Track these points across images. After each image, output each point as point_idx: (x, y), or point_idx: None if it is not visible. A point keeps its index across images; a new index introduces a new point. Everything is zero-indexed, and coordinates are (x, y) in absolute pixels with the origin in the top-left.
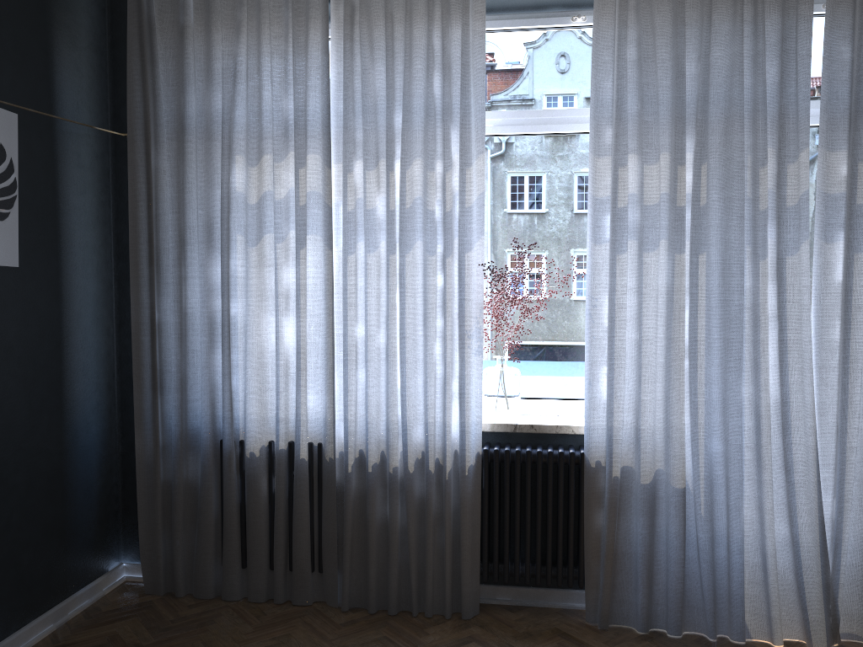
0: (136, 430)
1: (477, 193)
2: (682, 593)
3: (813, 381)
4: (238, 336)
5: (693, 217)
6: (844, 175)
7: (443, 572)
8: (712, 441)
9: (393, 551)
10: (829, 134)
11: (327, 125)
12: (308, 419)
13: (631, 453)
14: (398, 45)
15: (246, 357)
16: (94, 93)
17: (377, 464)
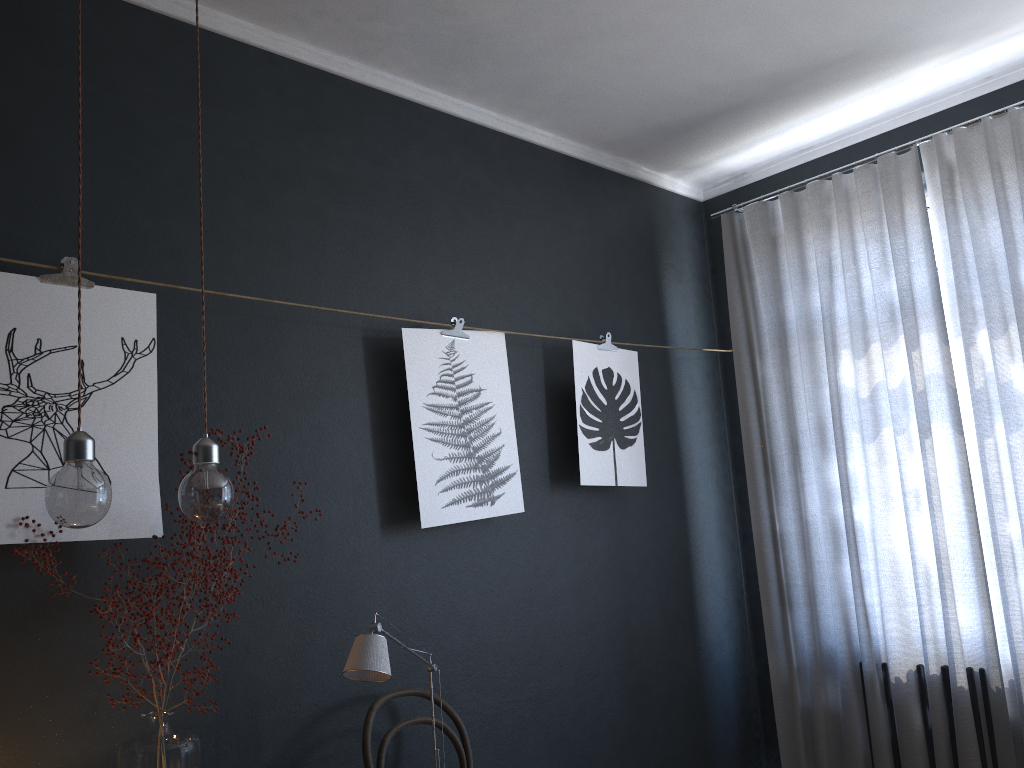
0: (767, 648)
1: None
2: None
3: None
4: (866, 543)
5: None
6: None
7: None
8: None
9: None
10: None
11: (937, 299)
12: (961, 639)
13: None
14: (1012, 194)
15: (877, 566)
16: (700, 317)
17: None
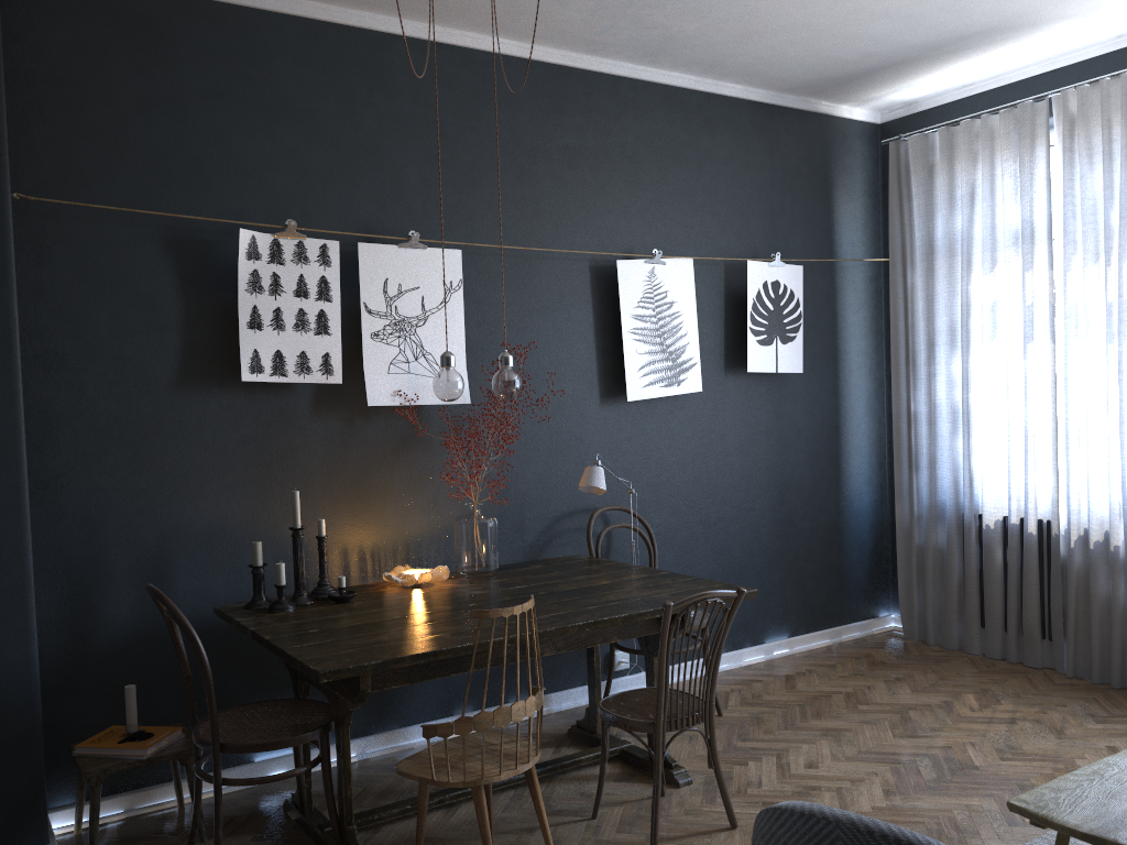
0: (895, 500)
1: None
2: None
3: None
4: (977, 423)
5: None
6: None
7: None
8: None
9: (1114, 626)
10: None
11: (1049, 231)
12: (1037, 498)
13: None
14: (1116, 147)
15: (982, 441)
16: (868, 229)
17: (1100, 542)
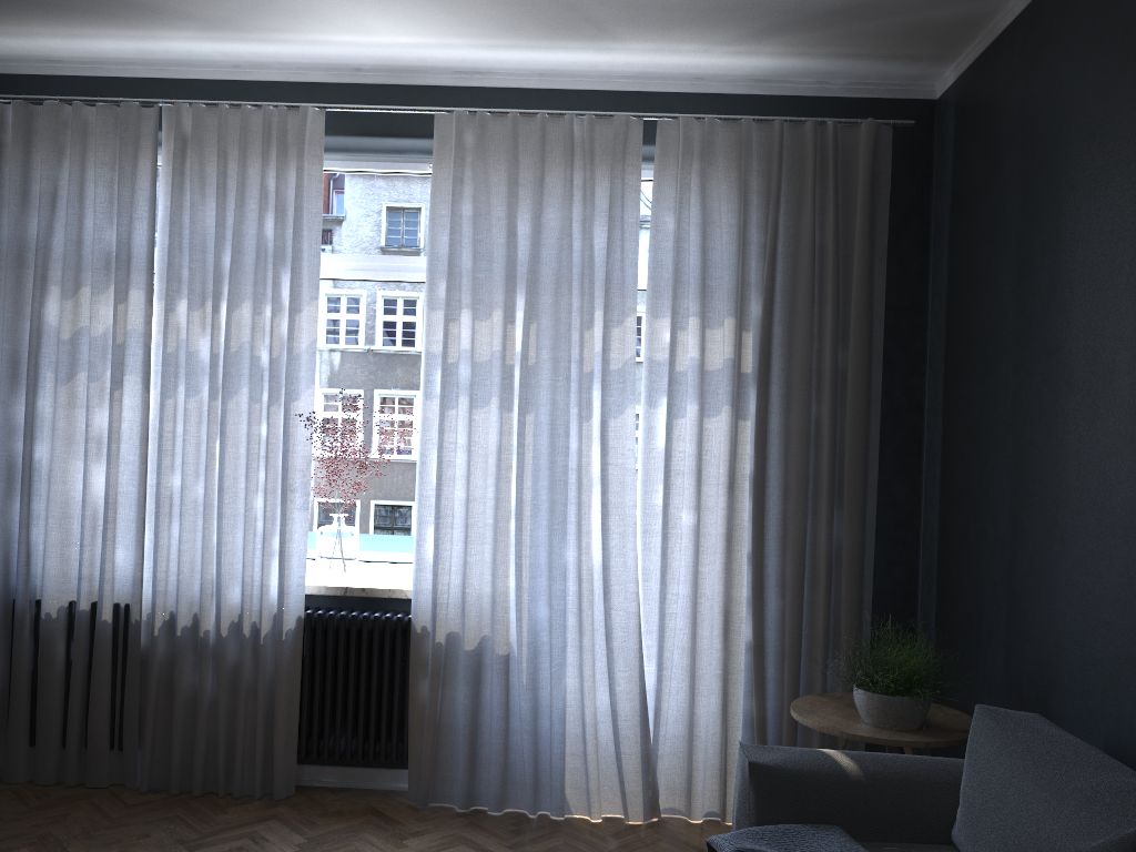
0: None
1: (308, 340)
2: (503, 766)
3: (638, 546)
4: (42, 483)
5: (521, 376)
6: (667, 342)
7: (256, 747)
8: (538, 605)
9: (200, 724)
10: (654, 301)
11: (151, 260)
12: (115, 577)
13: (458, 618)
14: (231, 183)
15: (48, 506)
16: None
17: (189, 627)
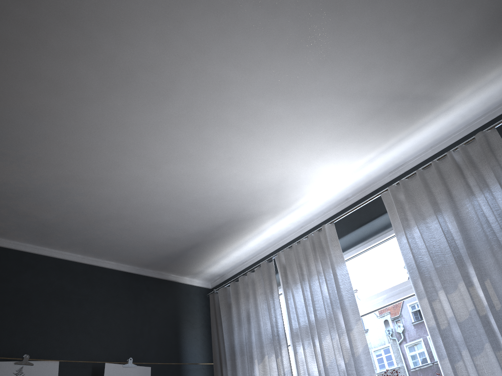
0: None
1: (362, 345)
2: None
3: None
4: None
5: (495, 320)
6: None
7: None
8: None
9: None
10: None
11: (284, 330)
12: None
13: None
14: (306, 277)
15: None
16: (206, 346)
17: None
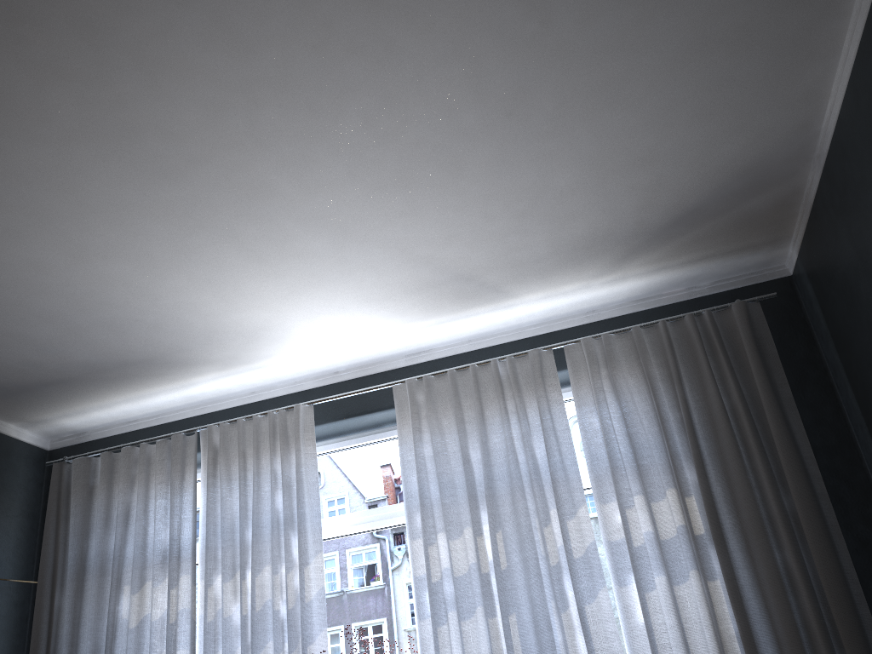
0: None
1: (317, 588)
2: None
3: None
4: None
5: (497, 581)
6: (620, 522)
7: None
8: None
9: None
10: (599, 489)
11: (194, 547)
12: None
13: None
14: (250, 474)
15: None
16: (21, 550)
17: None
